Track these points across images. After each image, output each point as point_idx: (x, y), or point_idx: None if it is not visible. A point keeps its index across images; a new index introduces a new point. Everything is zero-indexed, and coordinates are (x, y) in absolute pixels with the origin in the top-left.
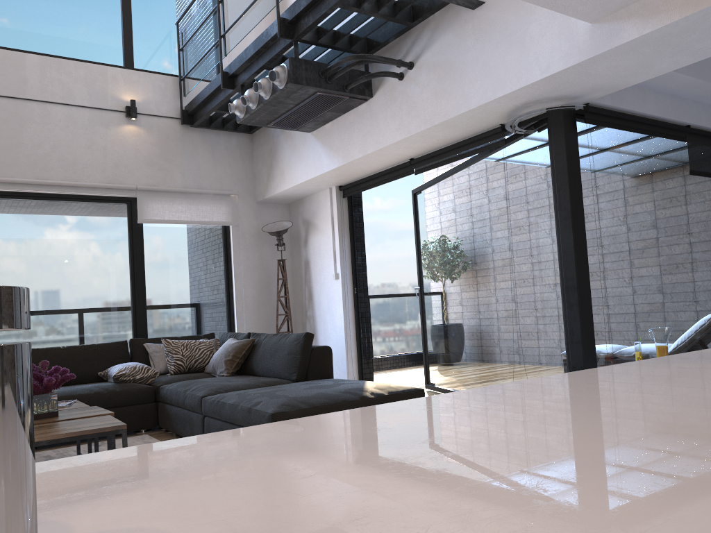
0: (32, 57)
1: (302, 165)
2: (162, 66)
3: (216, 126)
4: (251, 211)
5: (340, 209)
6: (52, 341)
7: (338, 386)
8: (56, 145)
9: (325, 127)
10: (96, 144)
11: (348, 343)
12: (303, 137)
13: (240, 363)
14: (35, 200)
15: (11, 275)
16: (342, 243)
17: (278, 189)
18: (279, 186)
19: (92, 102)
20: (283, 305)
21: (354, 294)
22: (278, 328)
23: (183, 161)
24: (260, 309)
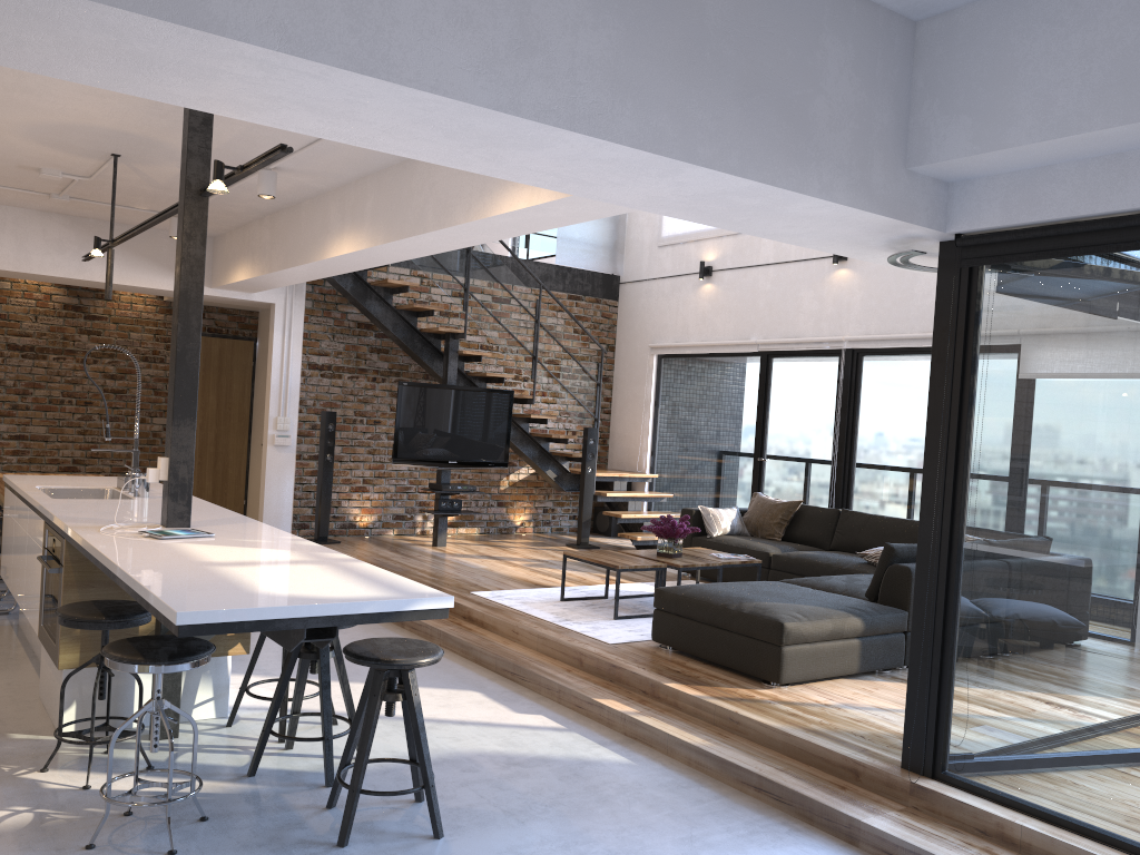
0: None
1: None
2: None
3: None
4: None
5: None
6: None
7: (766, 596)
8: None
9: None
10: None
11: None
12: None
13: None
14: (924, 354)
15: (898, 436)
16: None
17: None
18: None
19: None
20: None
21: None
22: None
23: None
24: None
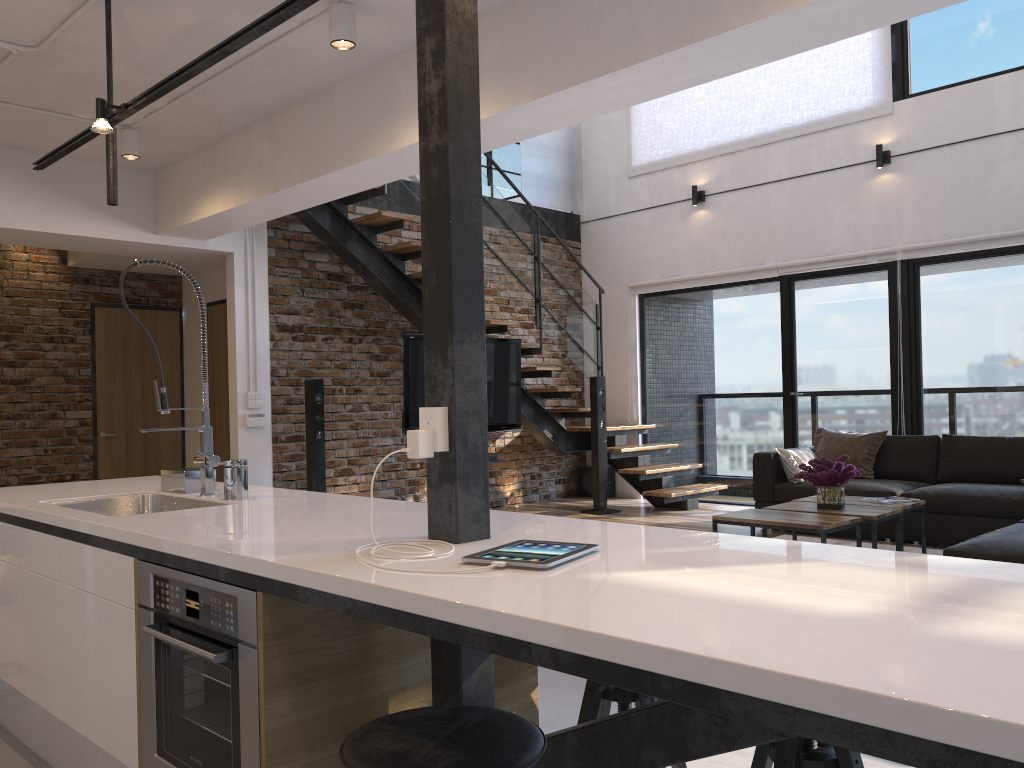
0: (1001, 79)
1: None
2: None
3: None
4: None
5: None
6: None
7: None
8: None
9: None
10: None
11: None
12: None
13: None
14: (1007, 255)
15: (980, 349)
16: None
17: None
18: None
19: None
20: None
21: None
22: None
23: None
24: None
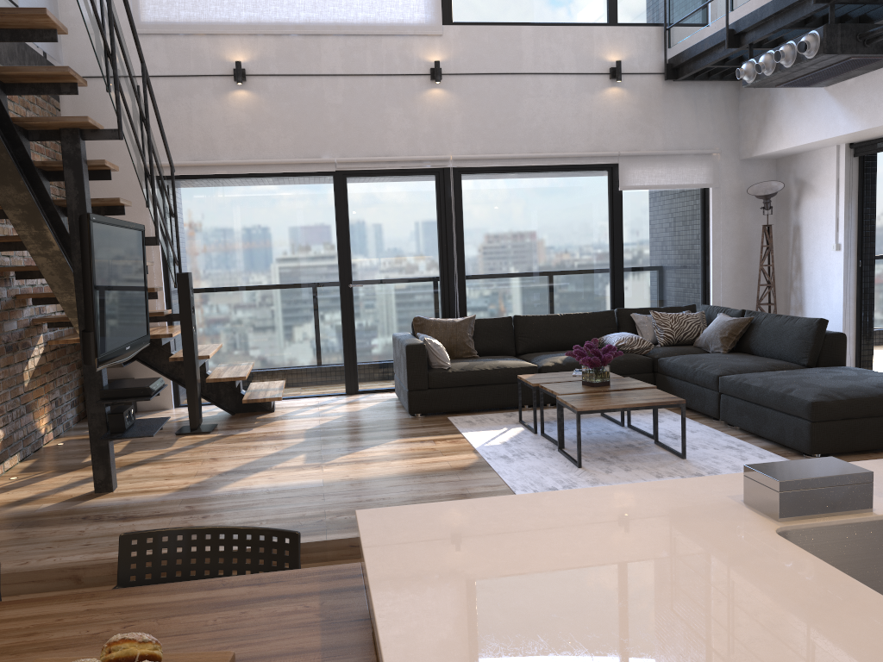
0: (526, 29)
1: (808, 124)
2: (645, 16)
3: (701, 77)
4: (733, 170)
5: (848, 171)
6: (541, 307)
7: (866, 378)
8: (547, 117)
9: (845, 83)
10: (581, 112)
11: (846, 321)
12: (812, 91)
13: (736, 341)
14: (527, 173)
15: (509, 245)
16: (848, 210)
17: (772, 148)
18: (773, 145)
19: (579, 67)
20: (766, 274)
21: (857, 268)
22: (758, 300)
23: (664, 120)
24: (738, 277)
